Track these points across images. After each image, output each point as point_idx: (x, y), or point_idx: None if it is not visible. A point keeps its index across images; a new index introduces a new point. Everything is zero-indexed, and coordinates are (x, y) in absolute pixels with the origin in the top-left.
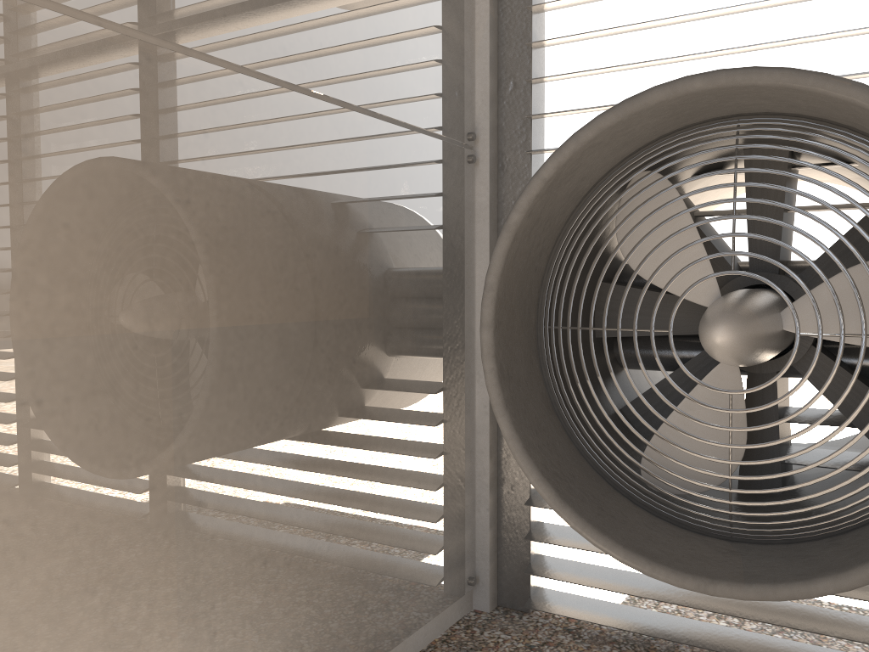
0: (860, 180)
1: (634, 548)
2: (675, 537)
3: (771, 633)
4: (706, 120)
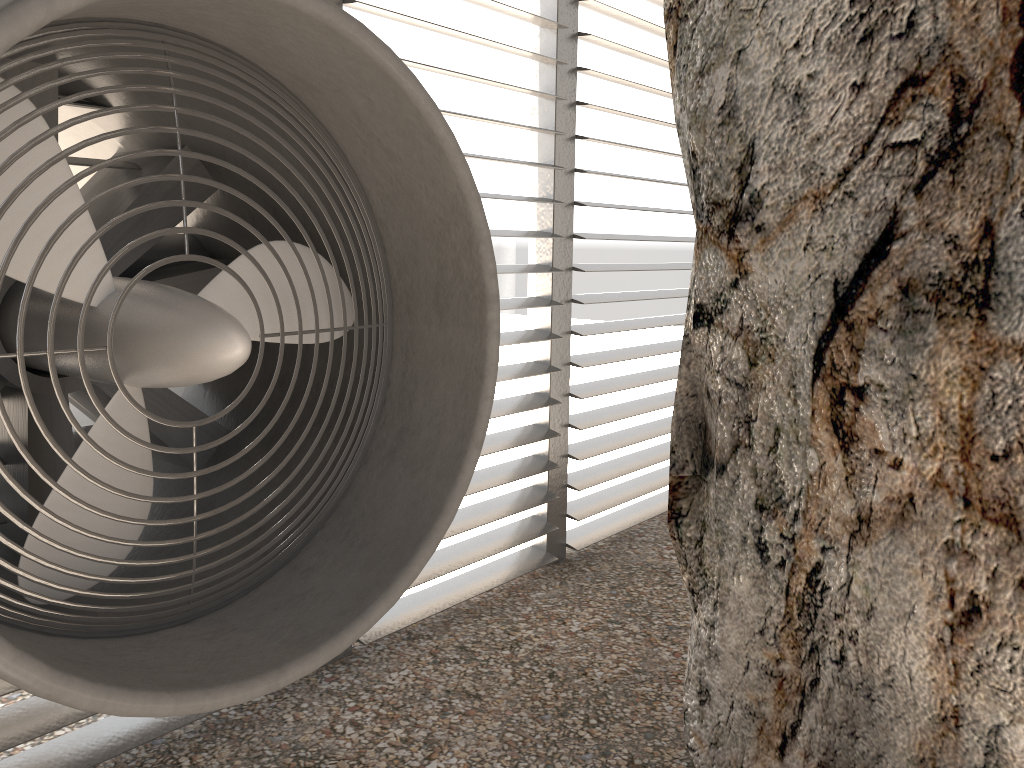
0: (87, 128)
1: (172, 685)
2: (149, 650)
3: (31, 744)
4: (116, 19)
